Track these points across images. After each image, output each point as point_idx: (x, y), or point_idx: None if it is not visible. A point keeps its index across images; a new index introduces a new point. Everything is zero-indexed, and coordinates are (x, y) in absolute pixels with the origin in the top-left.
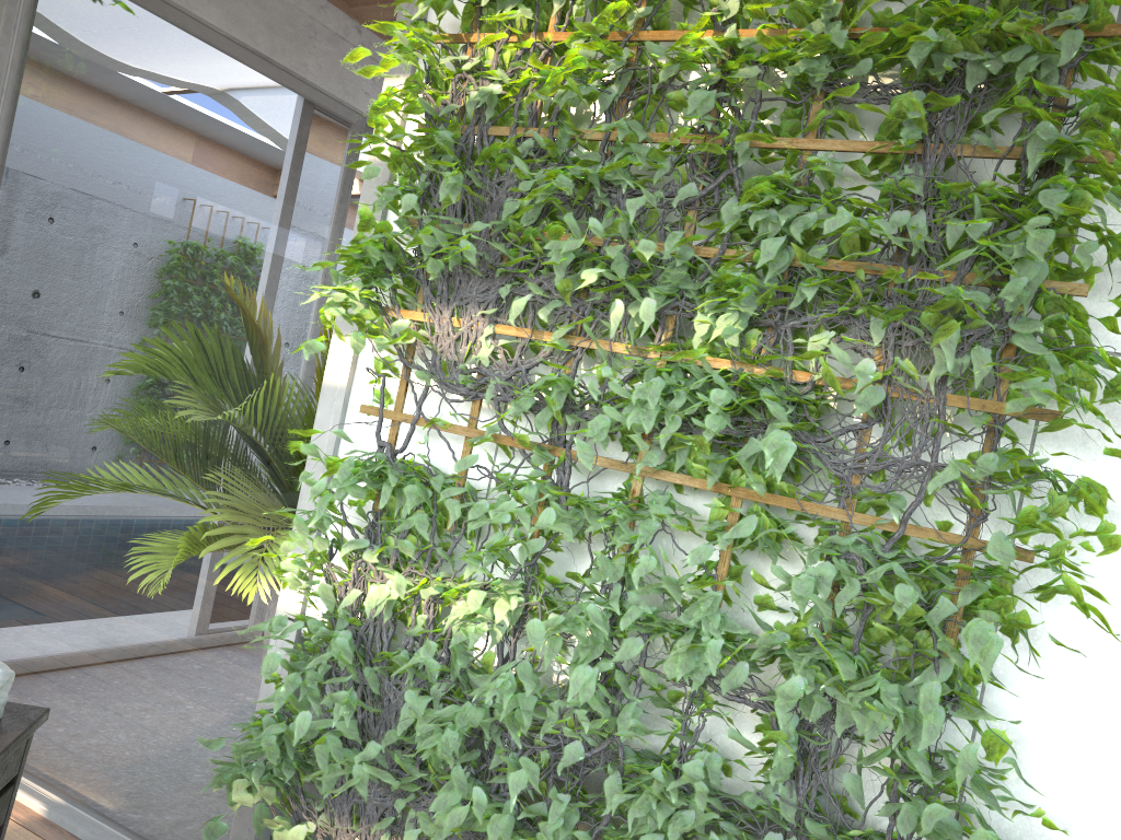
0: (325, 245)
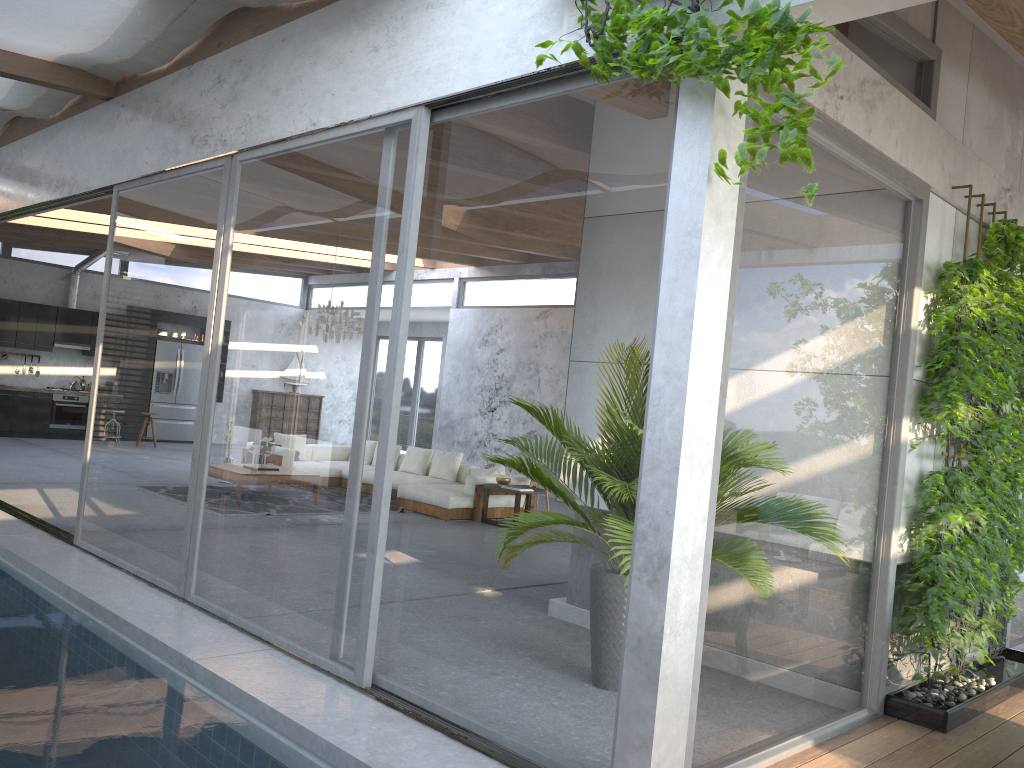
0: (890, 369)
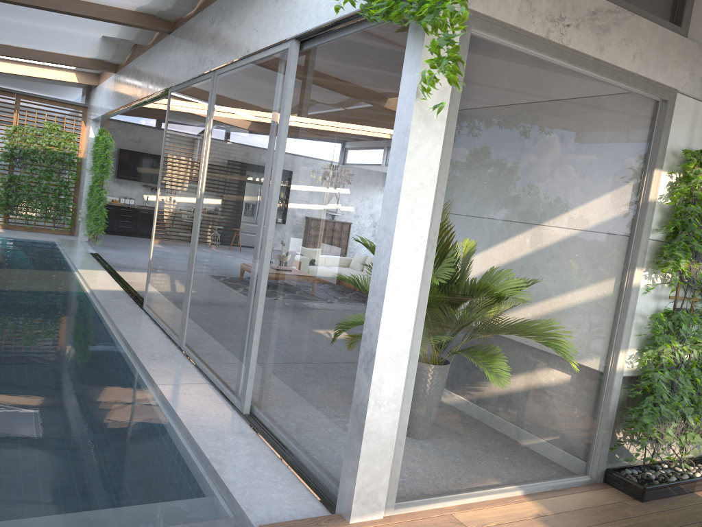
0: (625, 231)
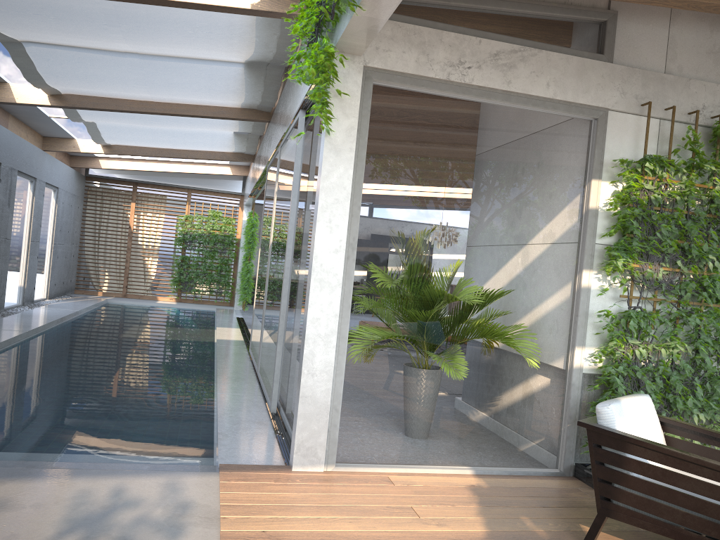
0: (568, 237)
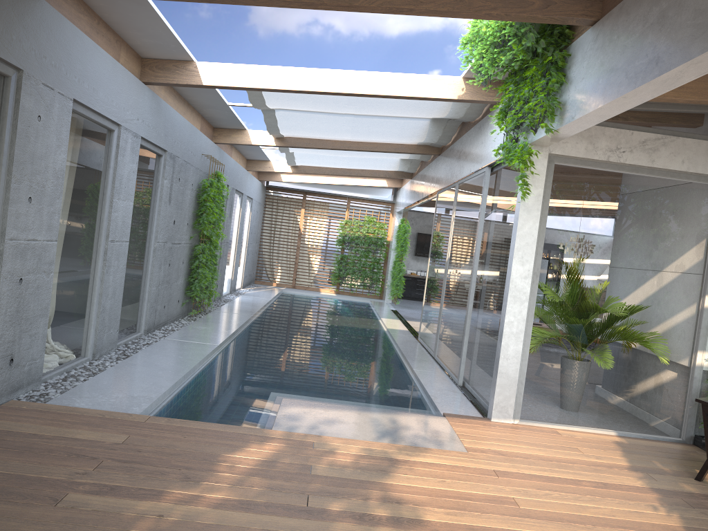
0: (694, 270)
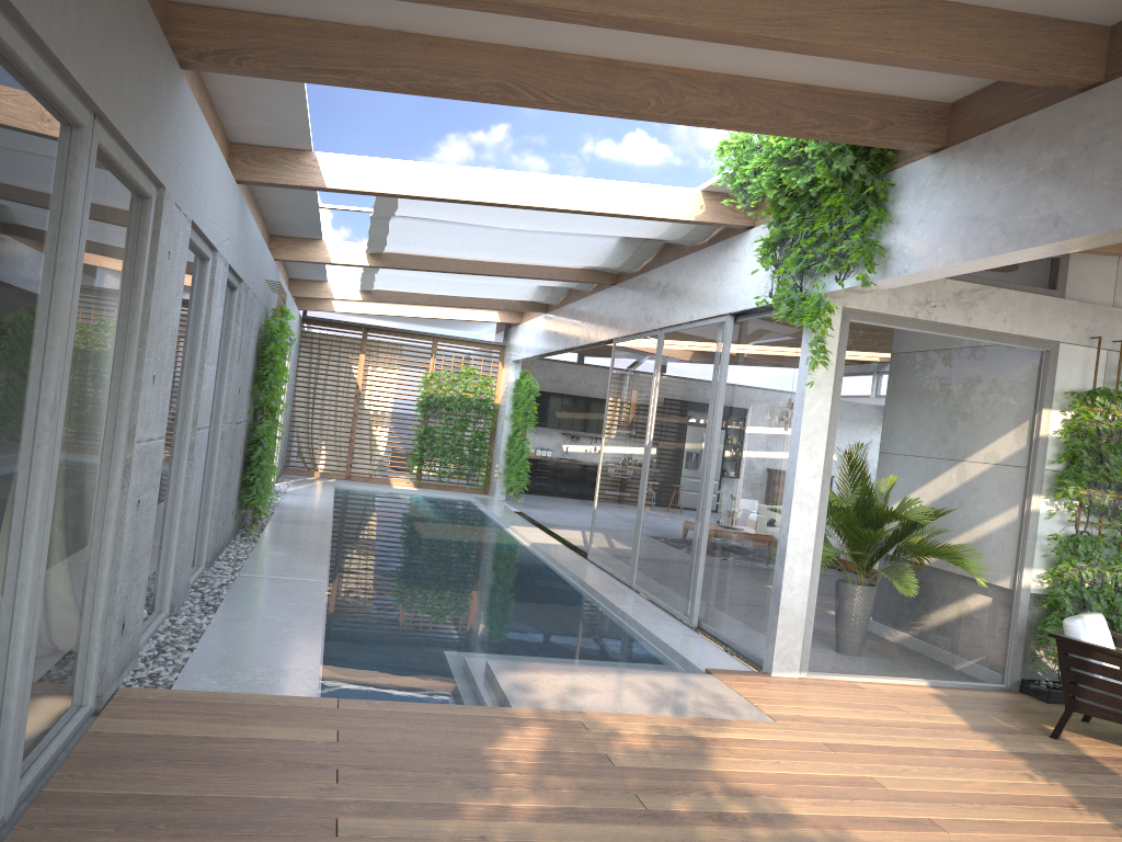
0: (1018, 462)
